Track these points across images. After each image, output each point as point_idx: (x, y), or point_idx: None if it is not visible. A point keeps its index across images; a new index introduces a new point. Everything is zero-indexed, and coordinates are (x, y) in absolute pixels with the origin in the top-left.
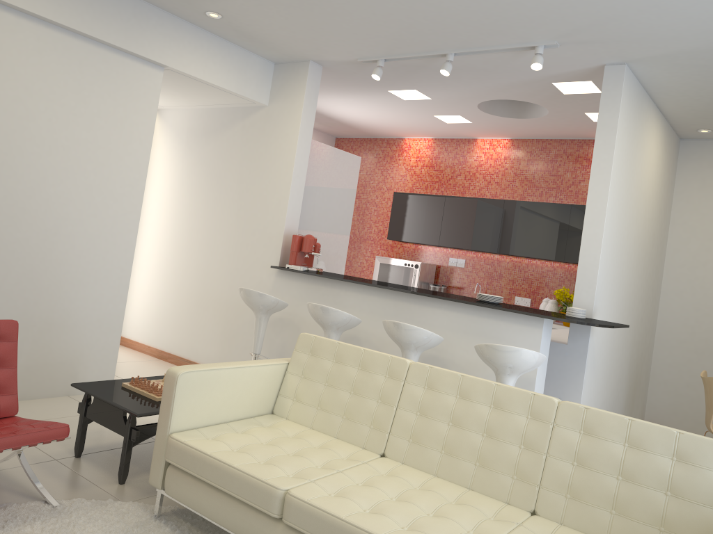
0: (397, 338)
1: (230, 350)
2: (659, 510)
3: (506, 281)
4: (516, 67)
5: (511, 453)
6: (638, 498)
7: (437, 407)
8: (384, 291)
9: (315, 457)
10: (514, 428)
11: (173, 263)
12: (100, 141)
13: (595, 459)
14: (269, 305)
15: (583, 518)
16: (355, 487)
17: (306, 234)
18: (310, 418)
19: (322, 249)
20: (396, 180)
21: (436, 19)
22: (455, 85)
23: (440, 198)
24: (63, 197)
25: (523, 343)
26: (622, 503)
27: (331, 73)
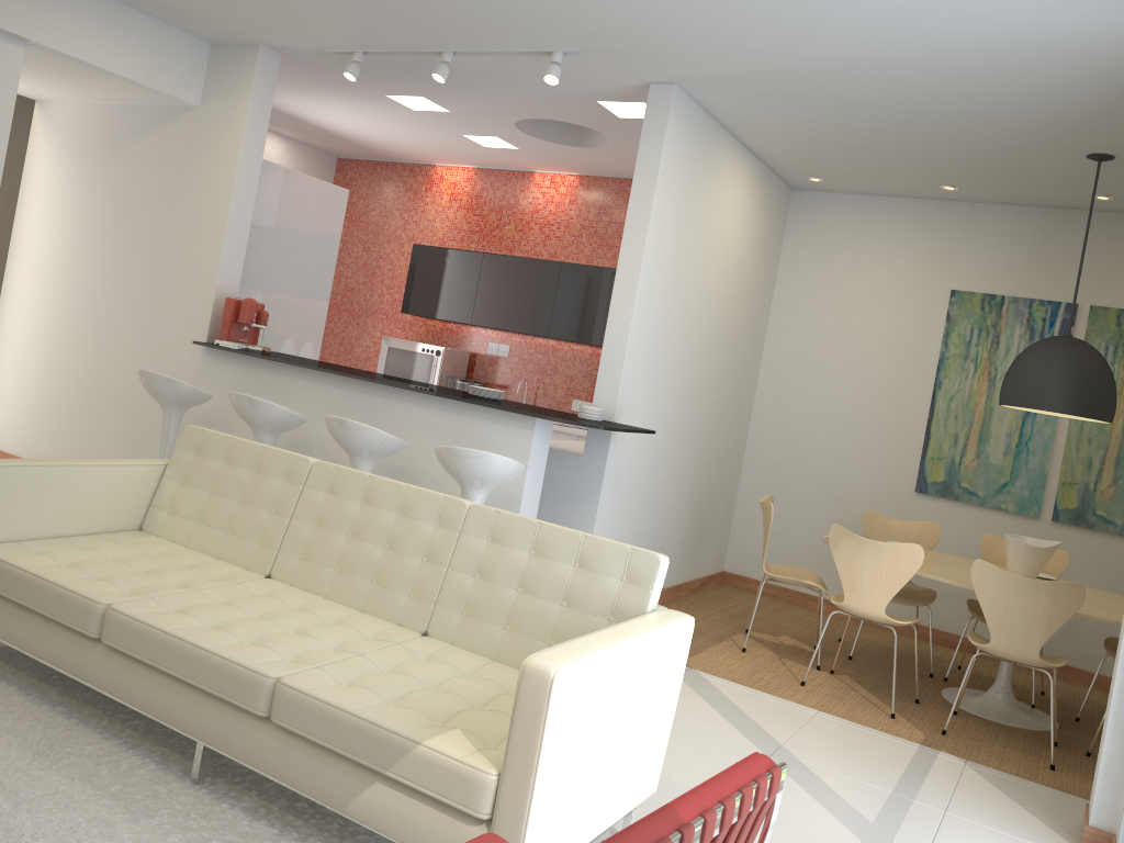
0: (341, 441)
1: None
2: (551, 622)
3: (563, 377)
4: (543, 77)
5: (411, 567)
6: (534, 610)
7: (337, 516)
8: (344, 380)
9: (172, 576)
10: (419, 537)
11: (57, 334)
12: None
13: (497, 569)
14: (181, 395)
15: (475, 636)
16: (206, 604)
17: (256, 299)
18: (187, 534)
19: (282, 321)
20: (421, 226)
21: (412, 5)
22: (473, 94)
23: (476, 256)
24: None
25: (511, 450)
26: (517, 617)
27: (296, 64)
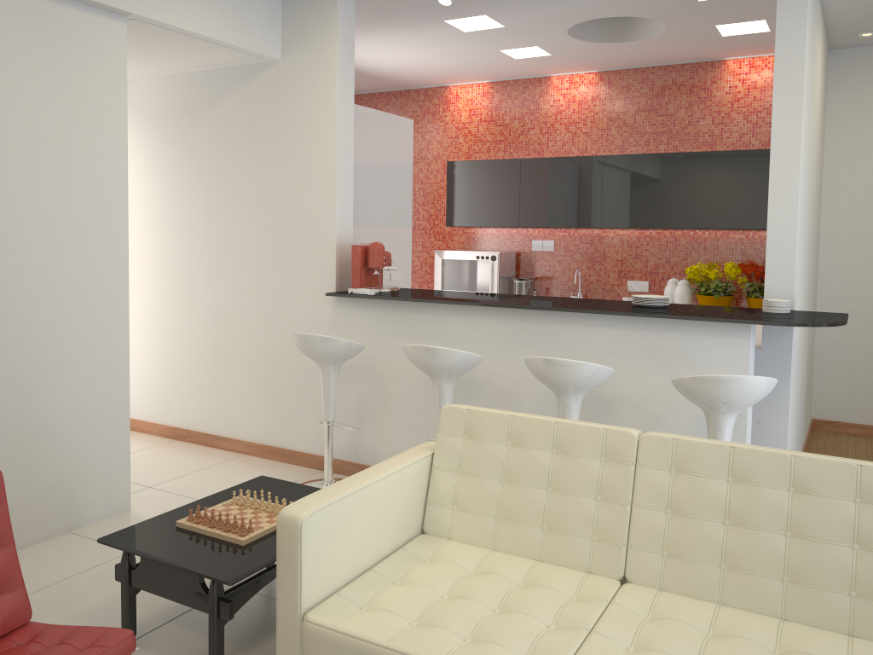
0: (553, 381)
1: (280, 415)
2: None
3: (613, 262)
4: None
5: (841, 559)
6: None
7: (700, 500)
8: (503, 311)
9: (538, 610)
10: (839, 520)
11: (171, 303)
12: (50, 144)
13: None
14: (342, 352)
15: None
16: None
17: (359, 239)
18: (488, 534)
19: None
20: (445, 144)
21: None
22: (546, 2)
23: (513, 163)
24: (9, 241)
25: (724, 360)
26: None
27: (365, 2)
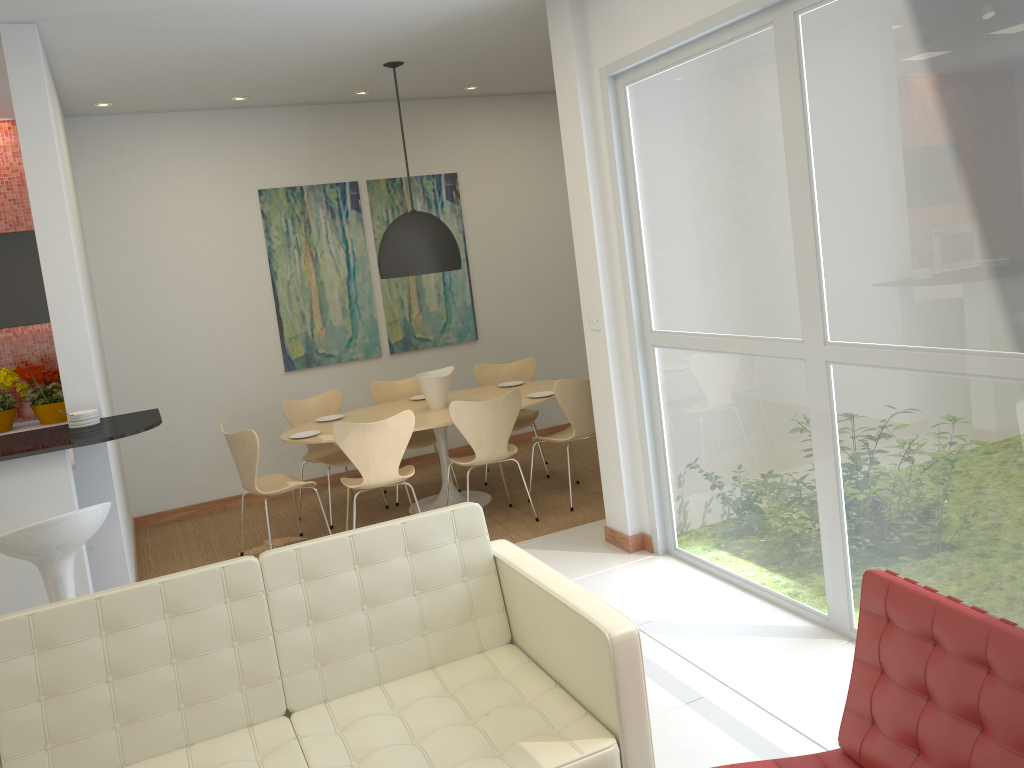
0: None
1: None
2: (416, 615)
3: None
4: None
5: (226, 661)
6: (393, 616)
7: (77, 668)
8: None
9: None
10: (217, 626)
11: None
12: None
13: (333, 602)
14: None
15: (346, 677)
16: None
17: None
18: None
19: None
20: None
21: None
22: None
23: None
24: None
25: (43, 497)
26: (380, 632)
27: None
